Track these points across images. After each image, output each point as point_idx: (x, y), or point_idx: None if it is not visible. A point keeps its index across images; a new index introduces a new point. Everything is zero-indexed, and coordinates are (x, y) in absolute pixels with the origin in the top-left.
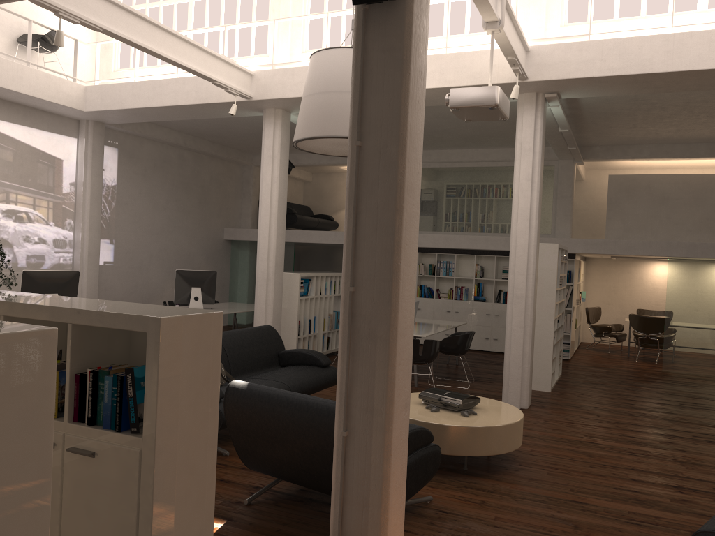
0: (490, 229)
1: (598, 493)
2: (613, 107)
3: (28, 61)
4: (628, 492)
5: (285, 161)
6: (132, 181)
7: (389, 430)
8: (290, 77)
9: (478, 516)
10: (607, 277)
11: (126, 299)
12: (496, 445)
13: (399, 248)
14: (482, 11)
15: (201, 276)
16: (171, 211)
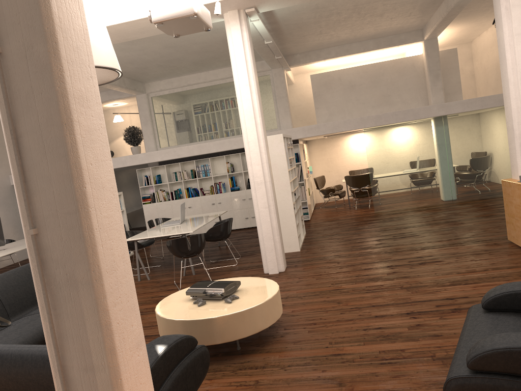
0: (232, 133)
1: (352, 339)
2: (302, 17)
3: None
4: (374, 330)
5: None
6: None
7: (119, 384)
8: None
9: None
10: (324, 152)
11: None
12: (260, 322)
13: (78, 171)
14: None
15: None
16: None
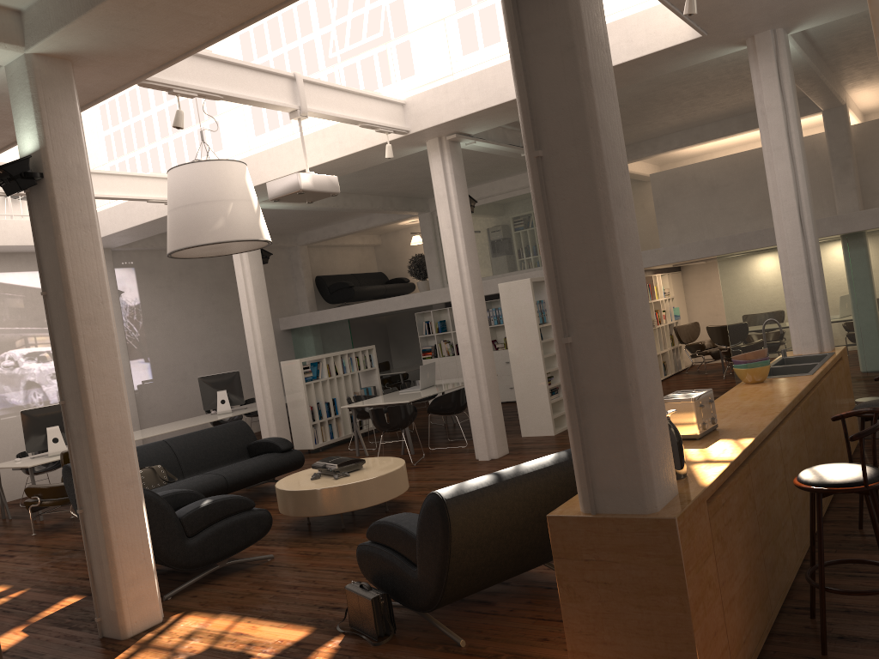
0: (537, 262)
1: None
2: None
3: (11, 213)
4: None
5: (255, 252)
6: (157, 295)
7: (103, 503)
8: None
9: (297, 565)
10: (708, 284)
11: (175, 413)
12: (355, 501)
13: (81, 366)
14: (272, 108)
15: (224, 379)
16: (209, 315)
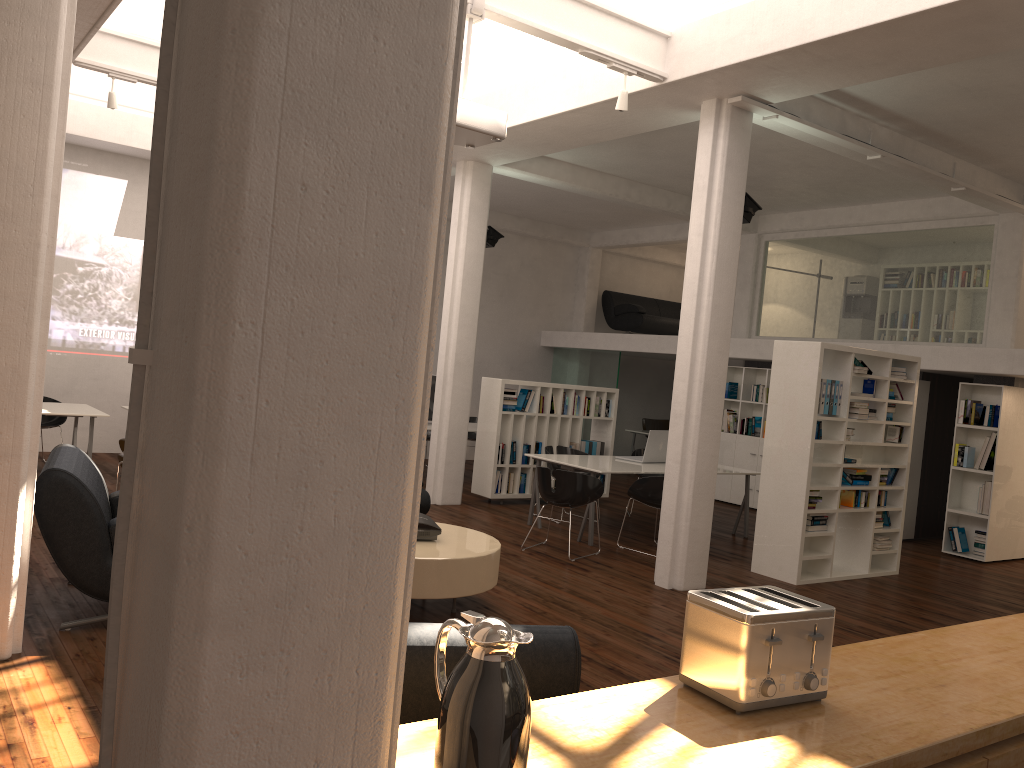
0: (886, 334)
1: None
2: (954, 108)
3: None
4: None
5: (478, 229)
6: None
7: None
8: None
9: None
10: None
11: None
12: None
13: None
14: None
15: None
16: None
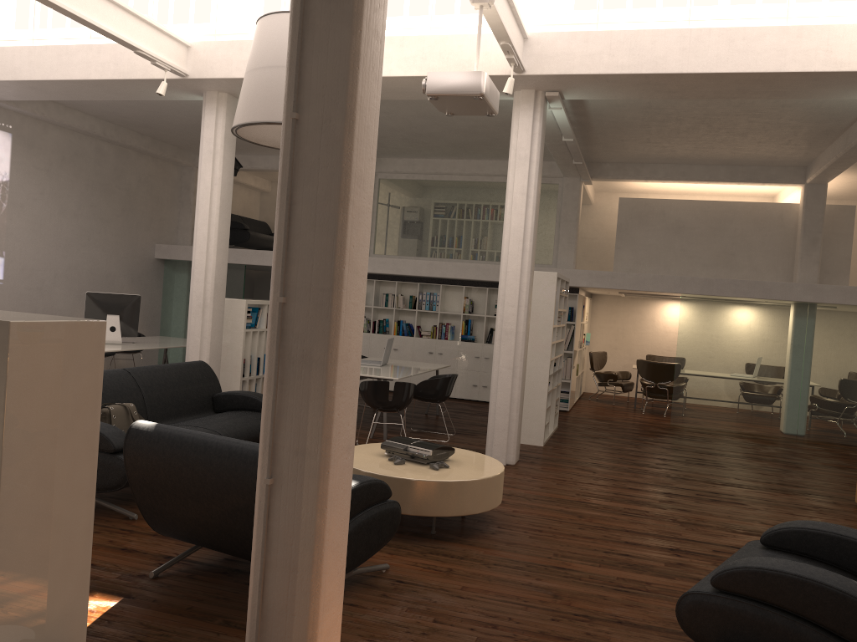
0: (483, 256)
1: (585, 557)
2: (624, 115)
3: None
4: (618, 556)
5: (230, 159)
6: (31, 177)
7: (325, 476)
8: (237, 52)
9: (442, 585)
10: (615, 317)
11: None
12: (470, 503)
13: (342, 250)
14: None
15: (120, 301)
16: (84, 218)
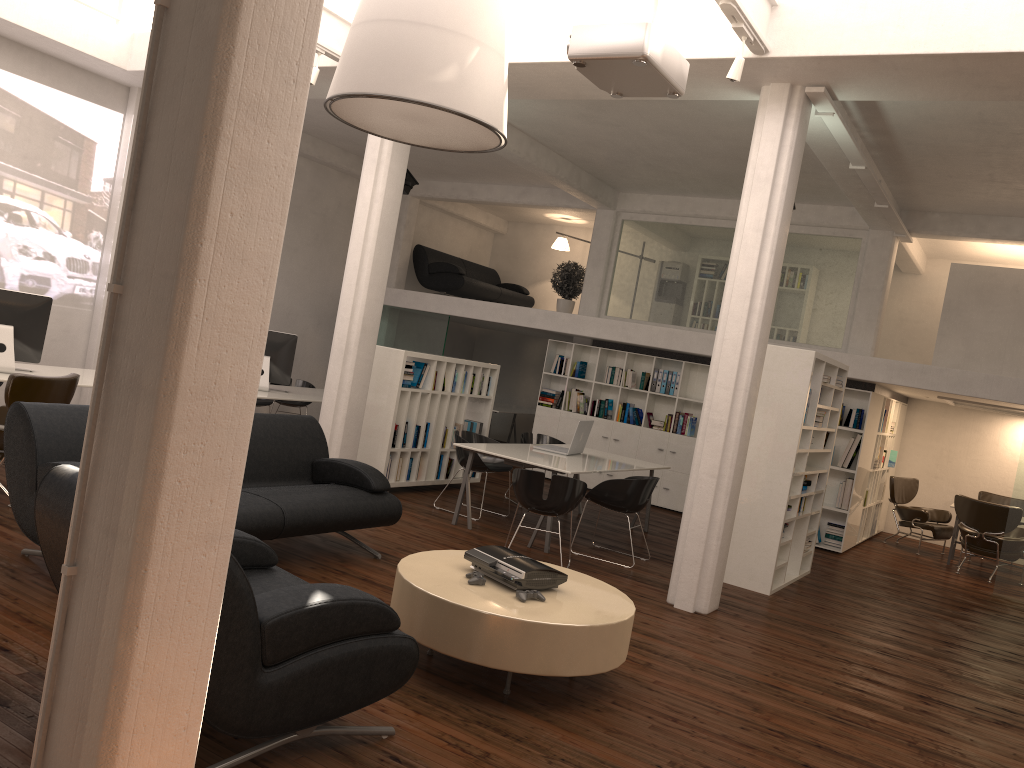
0: None
1: None
2: (946, 134)
3: None
4: None
5: (399, 171)
6: None
7: (140, 576)
8: None
9: None
10: (939, 434)
11: None
12: (556, 659)
13: (200, 215)
14: None
15: (273, 340)
16: None
